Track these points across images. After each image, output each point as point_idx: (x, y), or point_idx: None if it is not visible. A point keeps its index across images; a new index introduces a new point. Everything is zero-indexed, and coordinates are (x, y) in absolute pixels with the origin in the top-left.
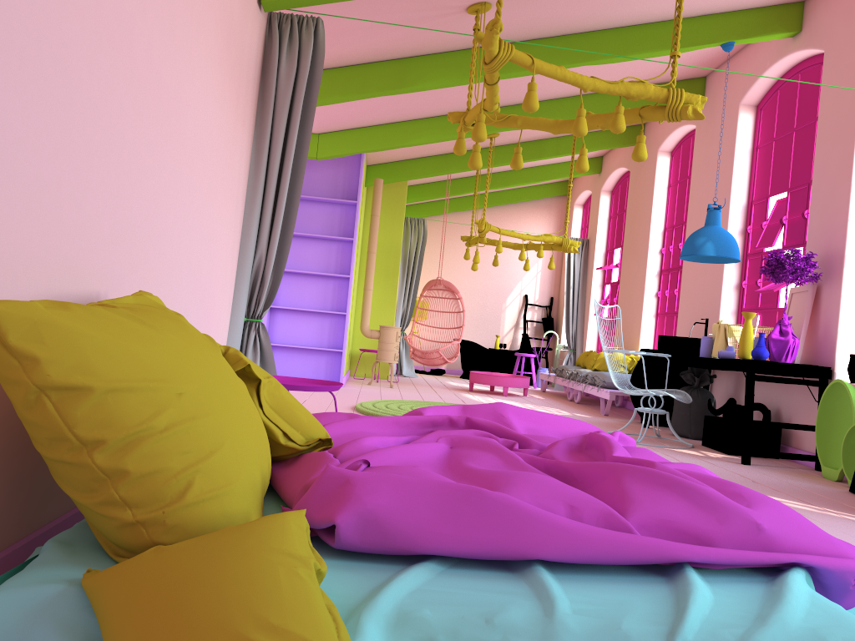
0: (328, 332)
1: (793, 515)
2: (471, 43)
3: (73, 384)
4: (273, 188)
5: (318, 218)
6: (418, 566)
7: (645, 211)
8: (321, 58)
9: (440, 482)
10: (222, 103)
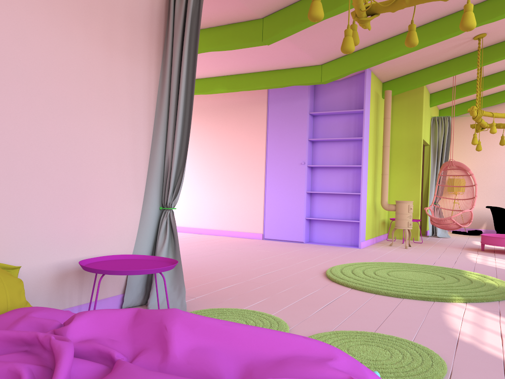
0: (351, 208)
1: None
2: None
3: None
4: (172, 102)
5: (339, 126)
6: None
7: None
8: None
9: None
10: (66, 38)
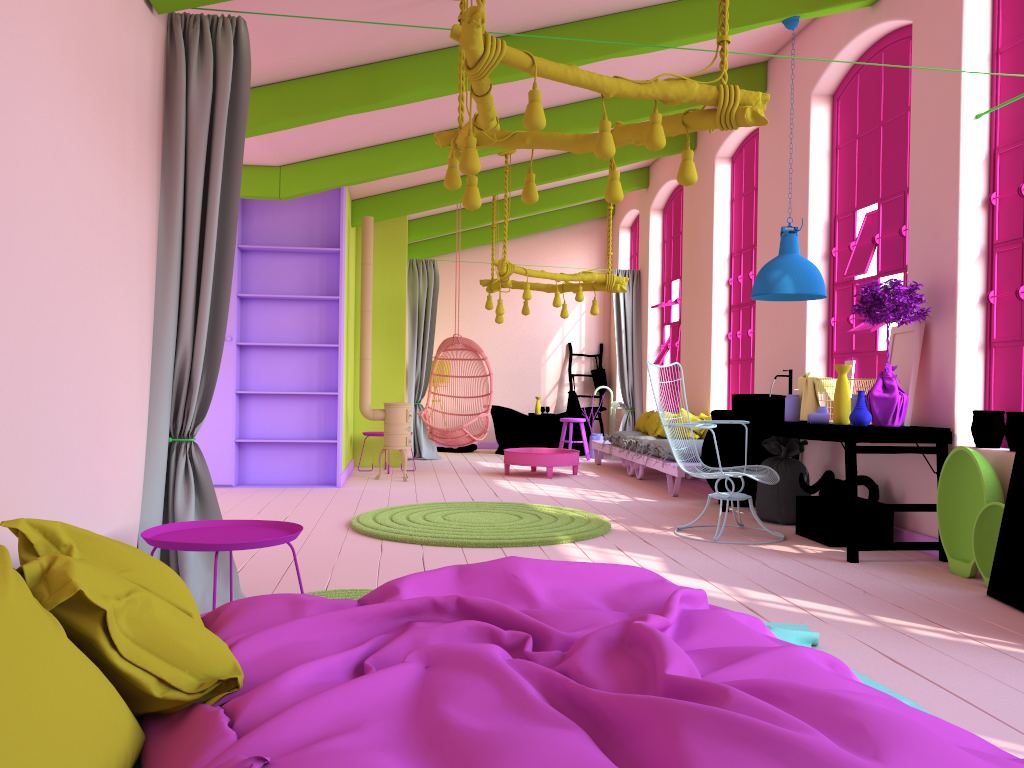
0: (317, 418)
1: (944, 756)
2: None
3: None
4: (194, 256)
5: (292, 273)
6: None
7: (706, 233)
8: (246, 72)
9: None
10: (91, 149)
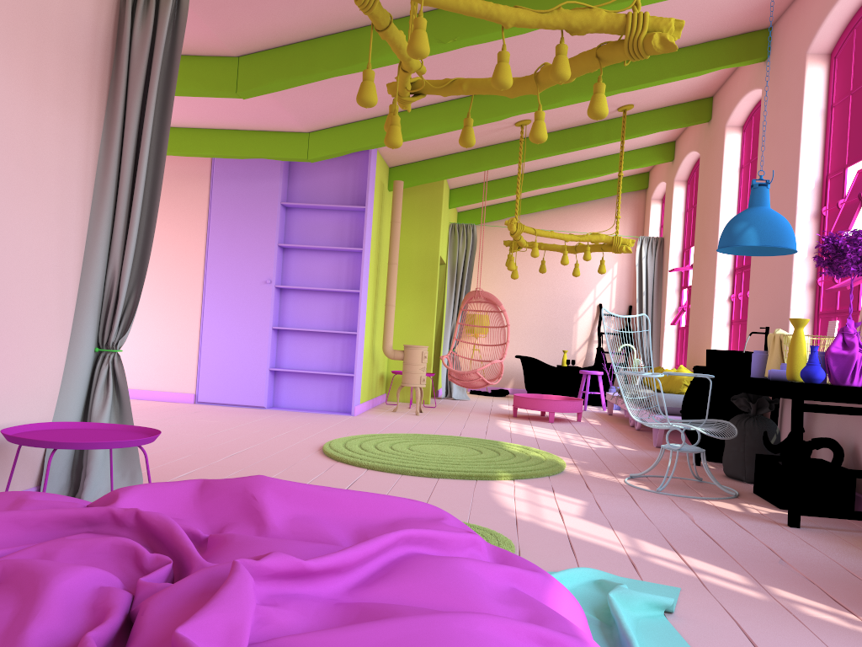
0: (340, 354)
1: None
2: None
3: None
4: (125, 185)
5: (326, 228)
6: None
7: (714, 199)
8: (183, 20)
9: None
10: None
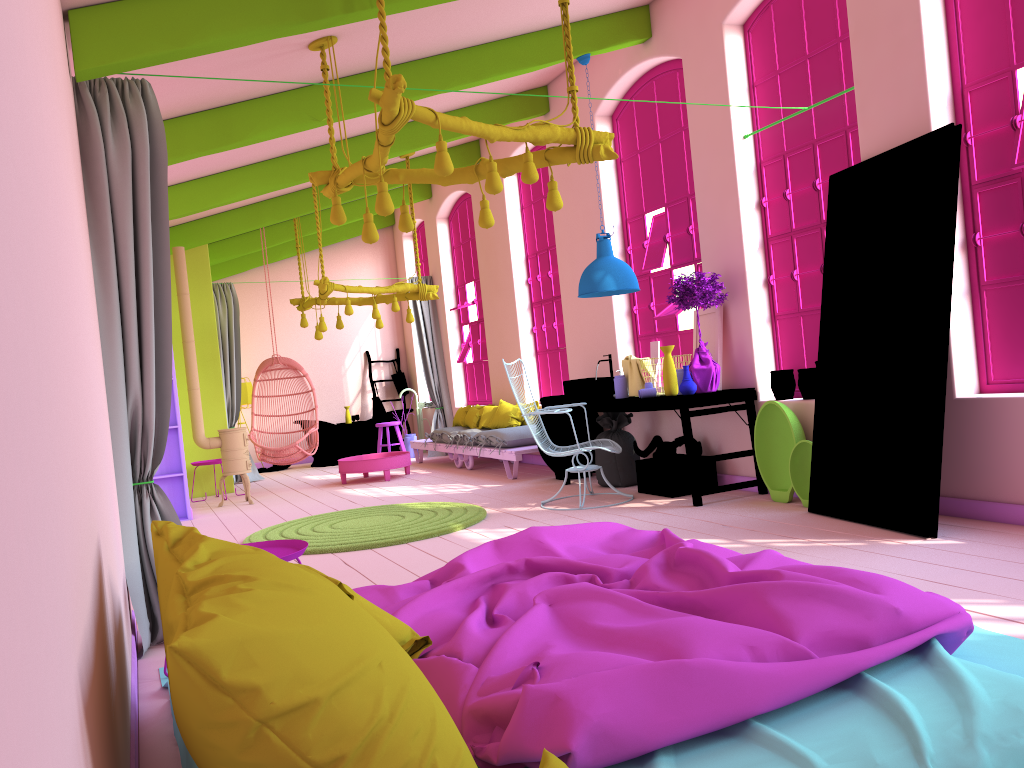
0: None
1: (906, 587)
2: (306, 81)
3: (299, 702)
4: (134, 309)
5: None
6: (657, 765)
7: (501, 239)
8: (160, 132)
9: (642, 667)
10: (81, 221)
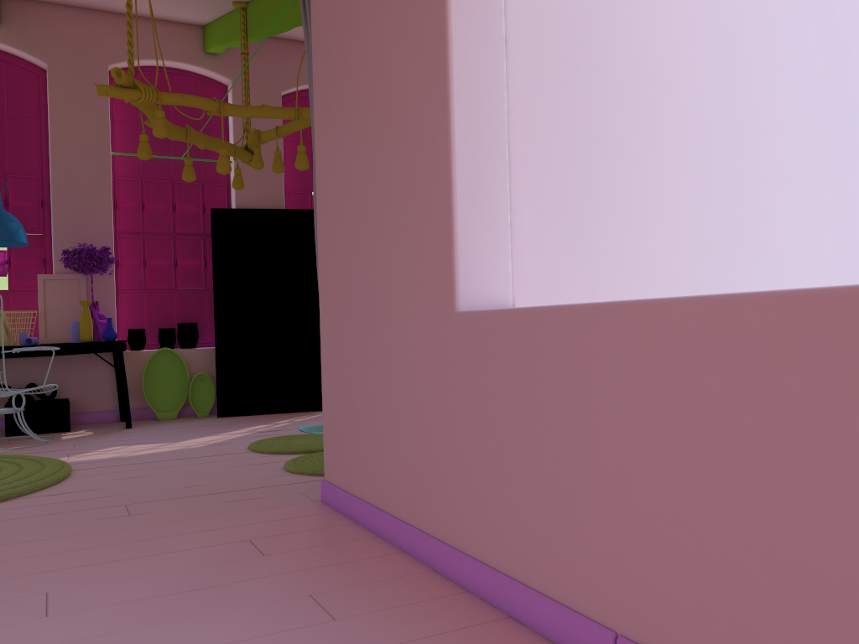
0: None
1: None
2: None
3: None
4: None
5: None
6: None
7: None
8: None
9: None
10: None
